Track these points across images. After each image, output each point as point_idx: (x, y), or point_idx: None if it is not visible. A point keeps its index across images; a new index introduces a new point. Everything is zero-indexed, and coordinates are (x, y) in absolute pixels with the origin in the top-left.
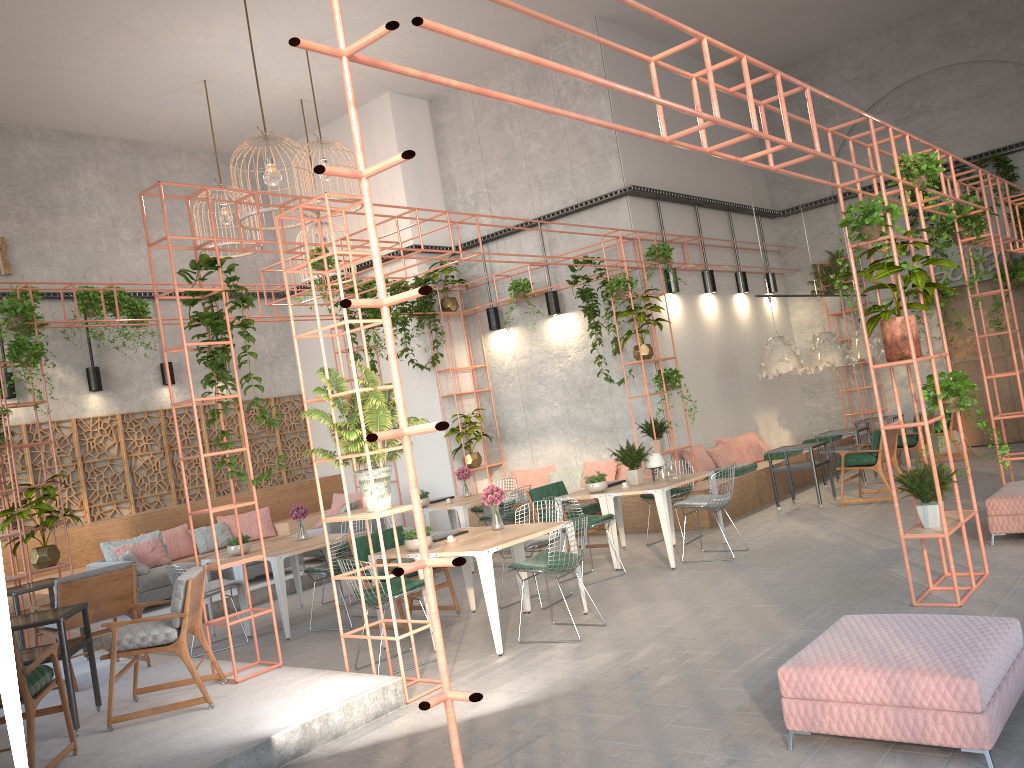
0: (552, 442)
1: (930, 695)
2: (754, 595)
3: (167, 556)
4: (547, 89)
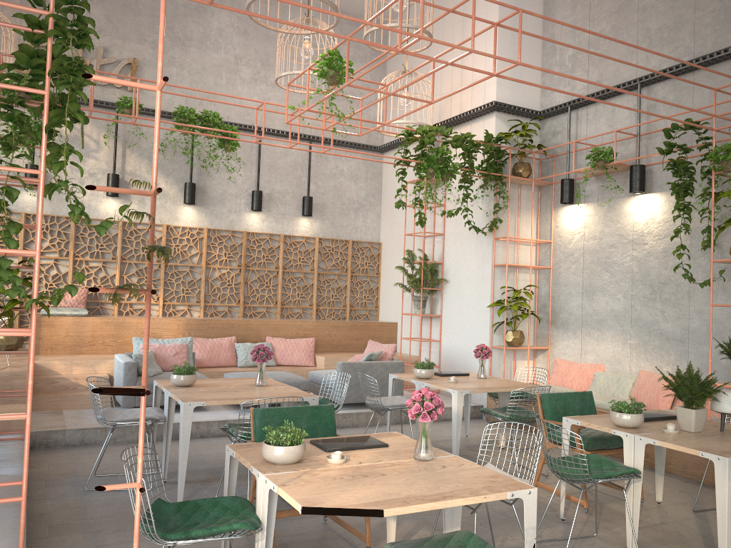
0: (606, 338)
1: None
2: None
3: (191, 363)
4: None
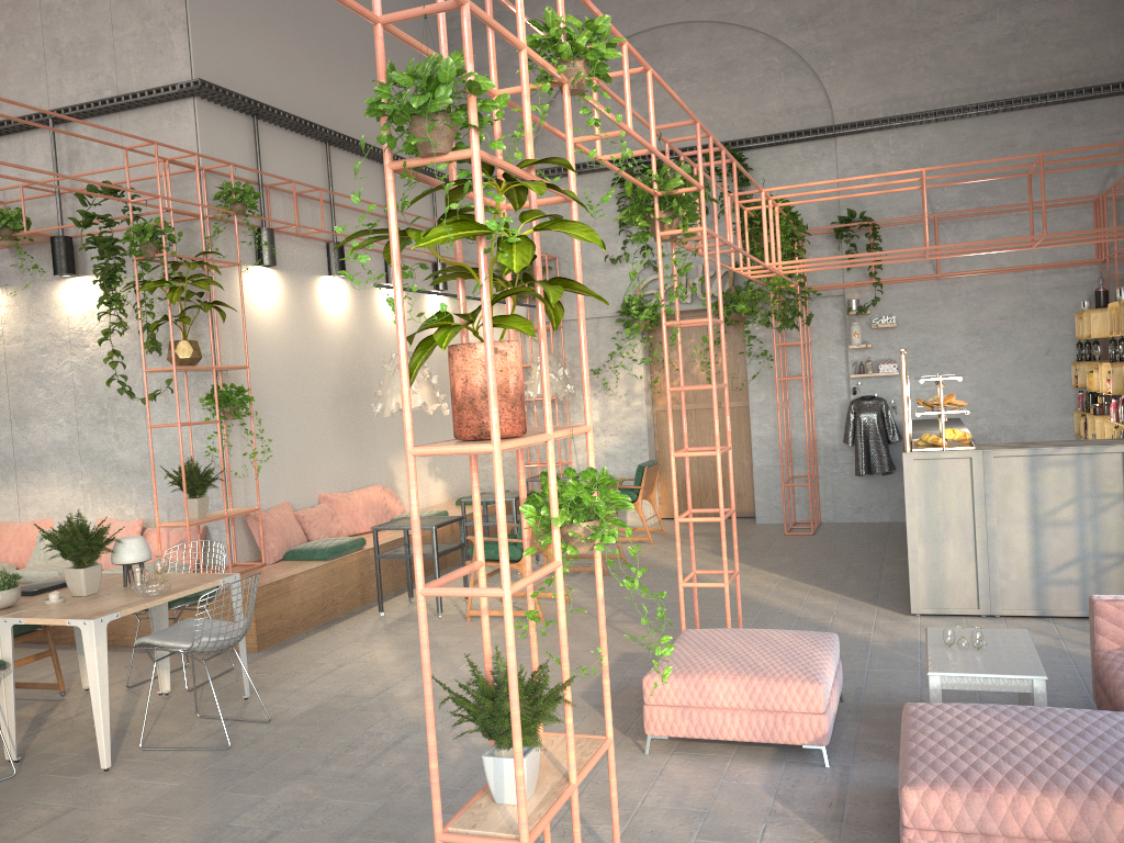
0: (51, 482)
1: None
2: None
3: None
4: None
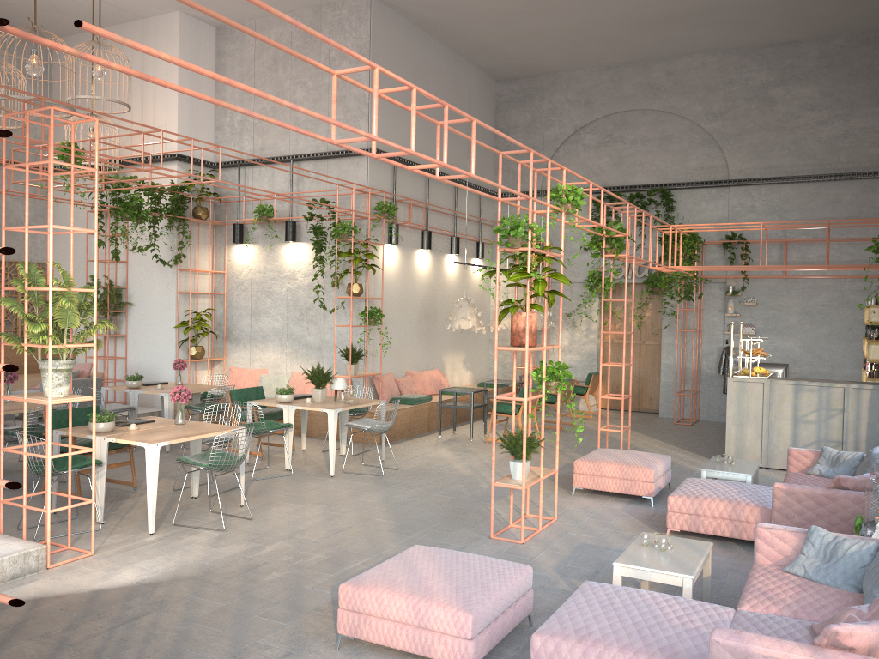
0: (269, 349)
1: (439, 621)
2: (381, 510)
3: None
4: (320, 47)
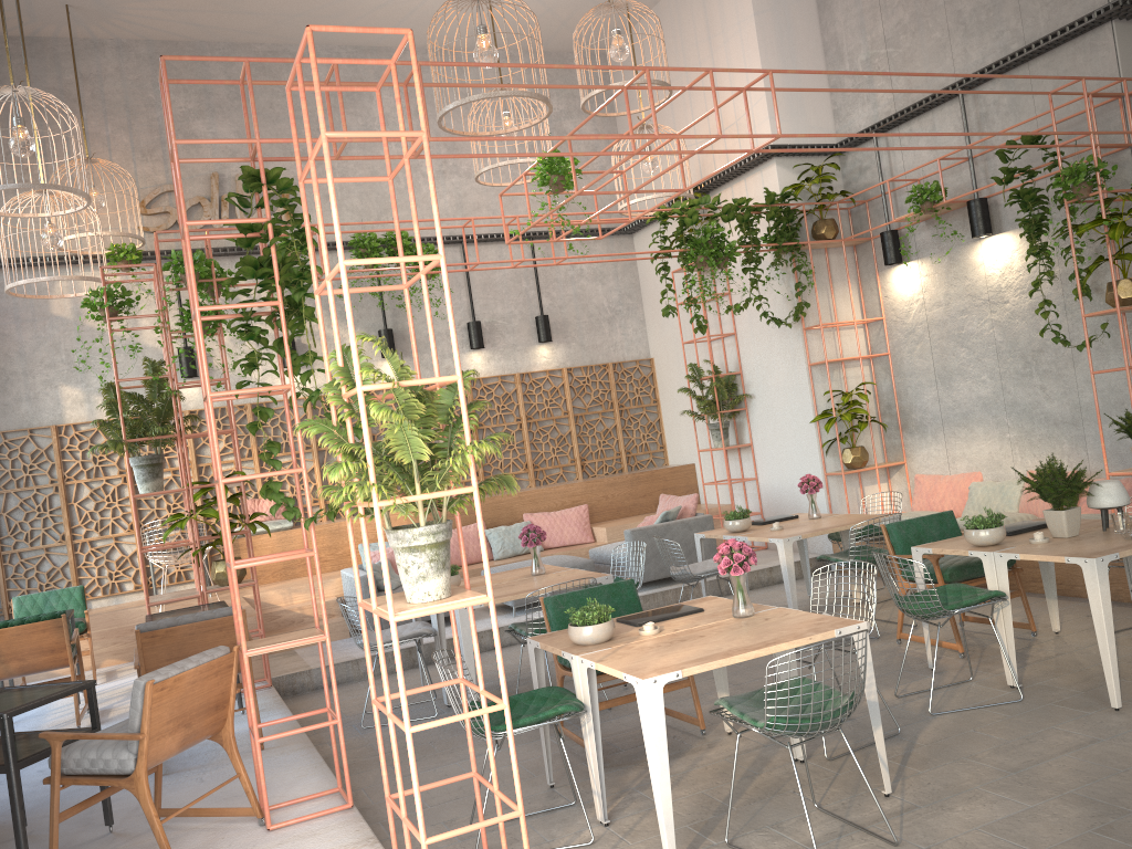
0: (977, 436)
1: None
2: None
3: None
4: None
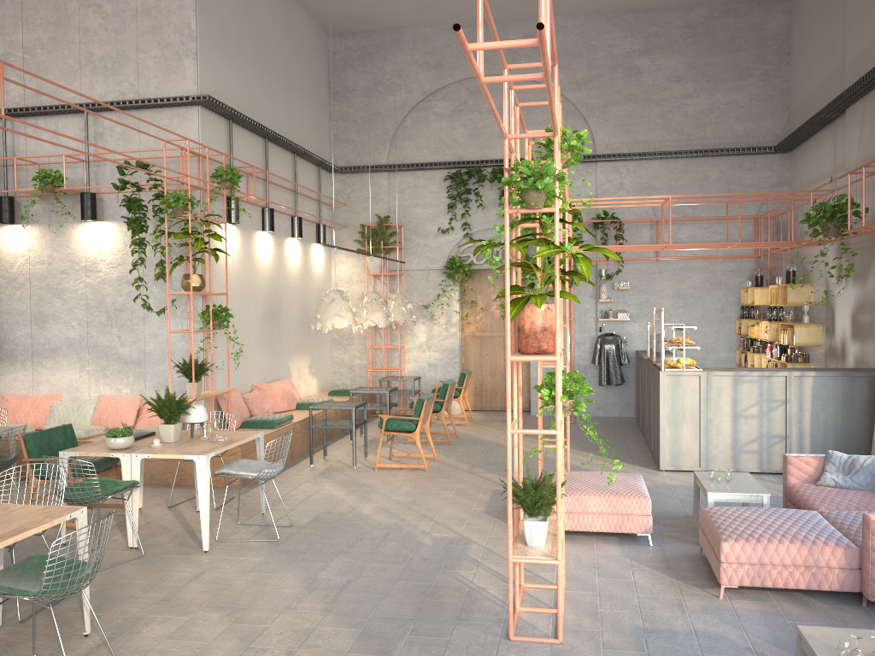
0: (62, 367)
1: None
2: (316, 608)
3: None
4: None
